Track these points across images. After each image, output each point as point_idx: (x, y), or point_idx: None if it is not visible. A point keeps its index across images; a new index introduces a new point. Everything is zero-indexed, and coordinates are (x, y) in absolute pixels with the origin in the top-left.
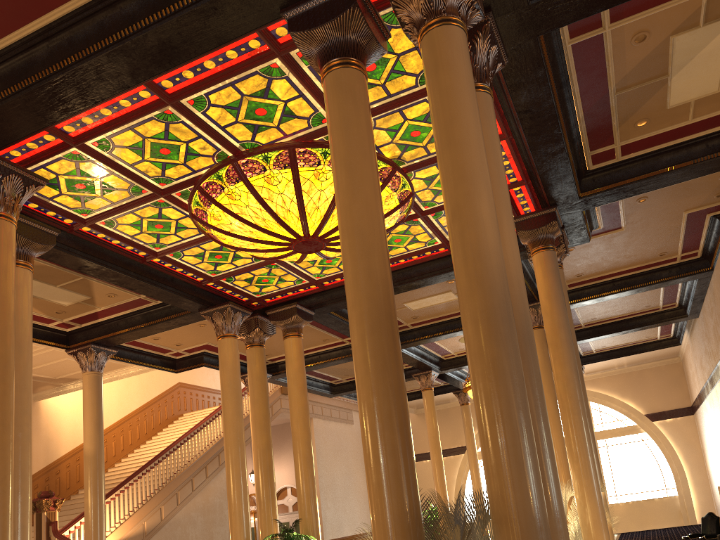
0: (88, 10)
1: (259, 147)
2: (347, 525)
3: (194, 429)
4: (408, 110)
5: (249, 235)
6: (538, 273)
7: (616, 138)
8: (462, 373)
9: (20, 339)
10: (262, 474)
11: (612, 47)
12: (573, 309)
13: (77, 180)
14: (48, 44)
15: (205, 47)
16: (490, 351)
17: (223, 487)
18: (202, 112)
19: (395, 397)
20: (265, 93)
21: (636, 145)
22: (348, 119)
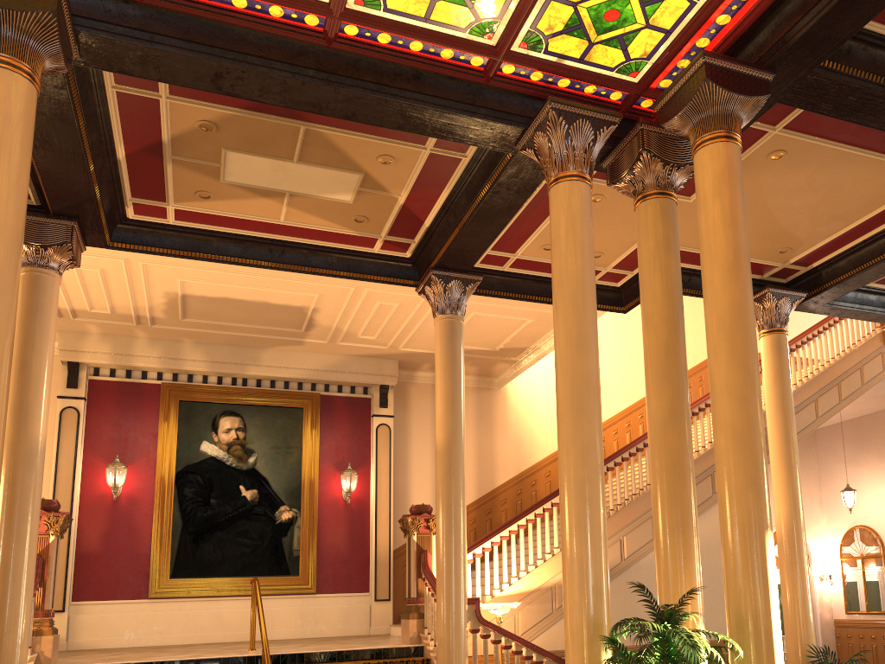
0: None
1: None
2: None
3: None
4: None
5: None
6: None
7: None
8: None
9: None
10: (659, 479)
11: None
12: None
13: None
14: None
15: None
16: None
17: None
18: None
19: None
20: None
21: None
22: None
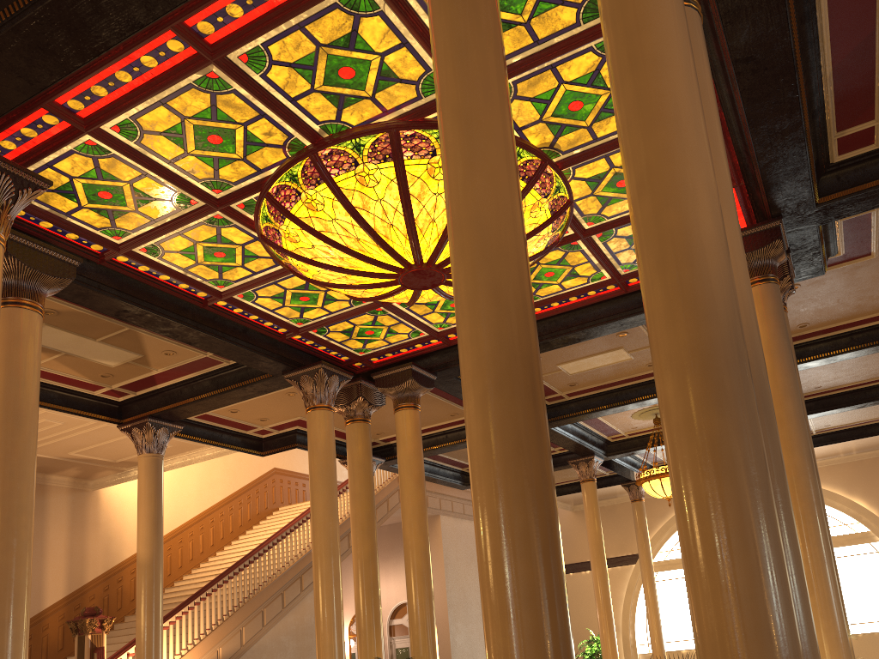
0: None
1: (347, 130)
2: (483, 653)
3: (286, 529)
4: (564, 67)
5: (338, 263)
6: None
7: None
8: (634, 459)
9: (20, 408)
10: (363, 594)
11: None
12: None
13: (99, 185)
14: None
15: None
16: (708, 424)
17: None
18: (261, 74)
19: (536, 503)
20: (351, 40)
21: None
22: (464, 43)
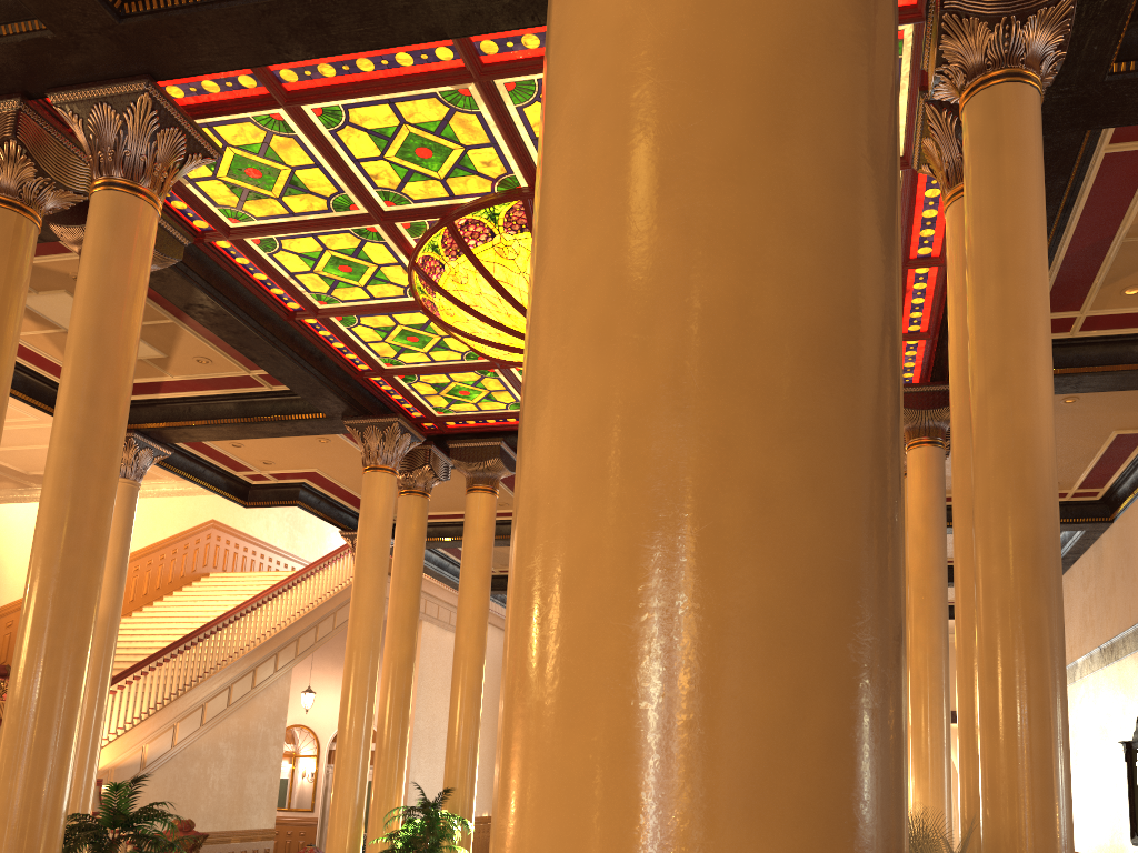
0: None
1: None
2: None
3: (248, 605)
4: None
5: (501, 319)
6: (915, 479)
7: (1088, 304)
8: None
9: None
10: (393, 705)
11: None
12: None
13: (254, 162)
14: None
15: None
16: (1030, 608)
17: (273, 708)
18: (518, 106)
19: None
20: None
21: (1107, 320)
22: None
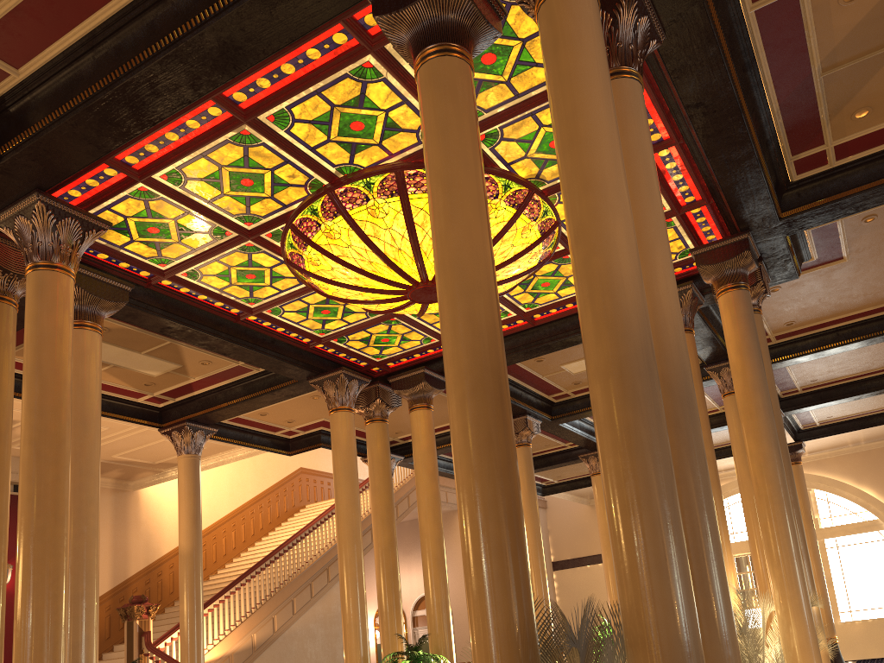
0: (136, 9)
1: (359, 171)
2: None
3: (313, 524)
4: (543, 114)
5: (355, 282)
6: (726, 320)
7: (827, 136)
8: None
9: (86, 415)
10: (384, 579)
11: (812, 10)
12: (784, 369)
13: (149, 223)
14: (94, 55)
15: (275, 45)
16: (622, 417)
17: None
18: (285, 130)
19: (501, 479)
20: (360, 101)
21: (856, 144)
22: (445, 122)
